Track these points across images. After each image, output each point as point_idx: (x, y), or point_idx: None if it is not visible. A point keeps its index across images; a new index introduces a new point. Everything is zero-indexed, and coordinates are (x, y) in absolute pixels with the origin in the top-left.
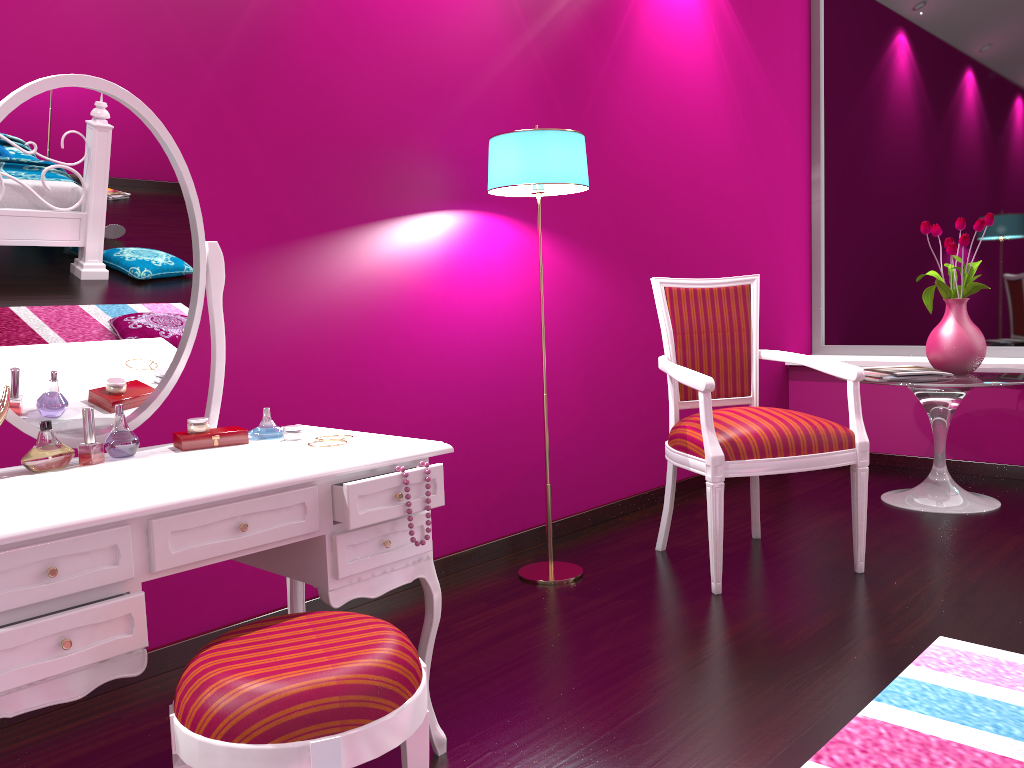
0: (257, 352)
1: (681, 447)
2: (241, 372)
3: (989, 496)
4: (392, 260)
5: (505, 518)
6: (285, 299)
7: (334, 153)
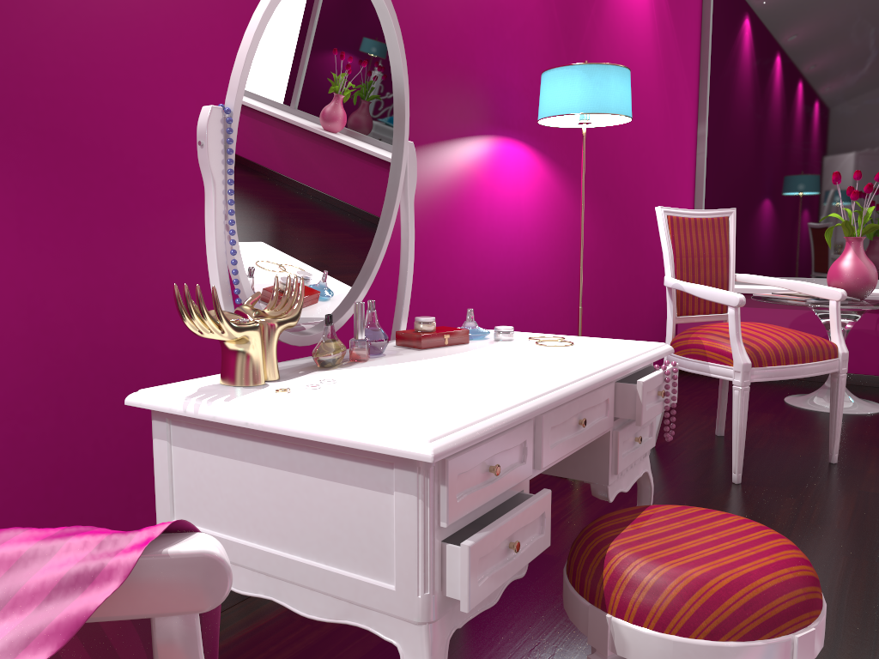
0: None
1: (698, 356)
2: None
3: (868, 400)
4: (457, 178)
5: None
6: None
7: (424, 71)
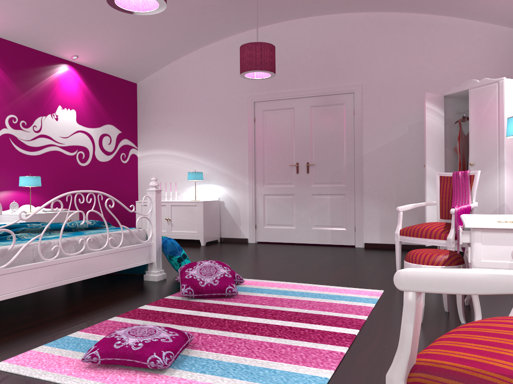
0: None
1: None
2: None
3: None
4: None
5: None
6: None
7: None
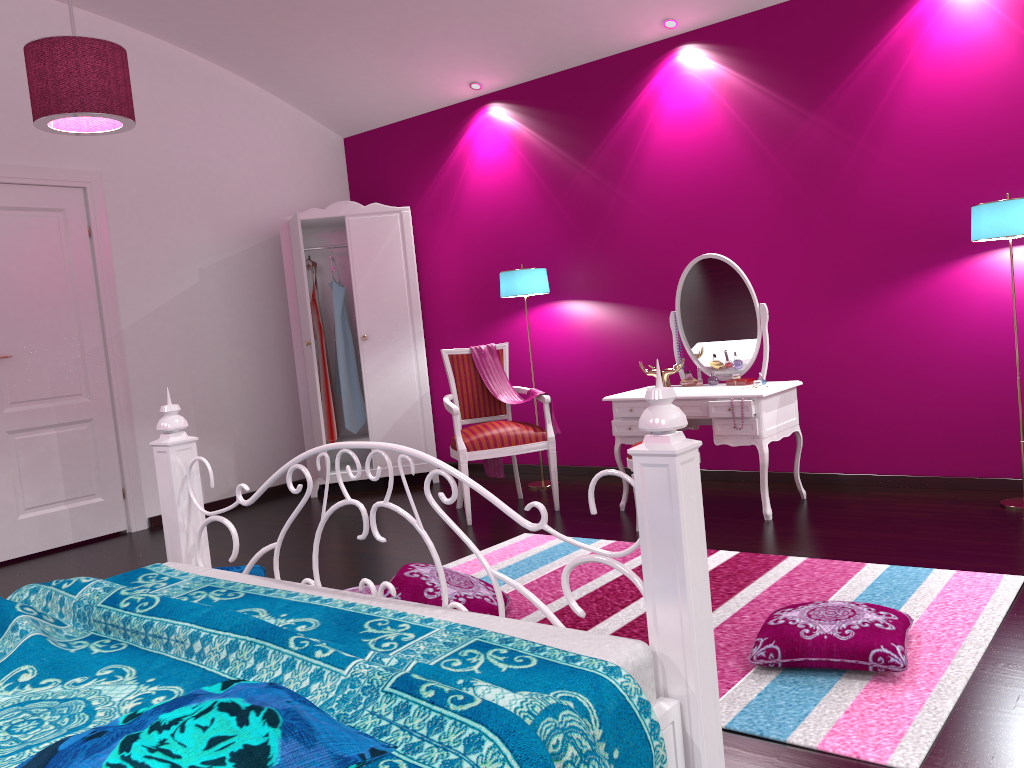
0: (846, 343)
1: None
2: (837, 353)
3: None
4: (940, 288)
5: None
6: (863, 316)
7: (895, 233)
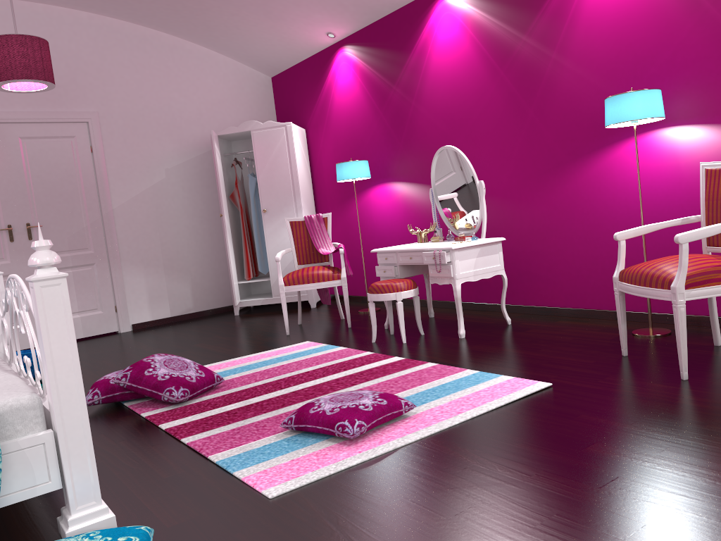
0: (550, 209)
1: None
2: (545, 216)
3: None
4: (608, 165)
5: (690, 304)
6: (560, 188)
7: (578, 123)
